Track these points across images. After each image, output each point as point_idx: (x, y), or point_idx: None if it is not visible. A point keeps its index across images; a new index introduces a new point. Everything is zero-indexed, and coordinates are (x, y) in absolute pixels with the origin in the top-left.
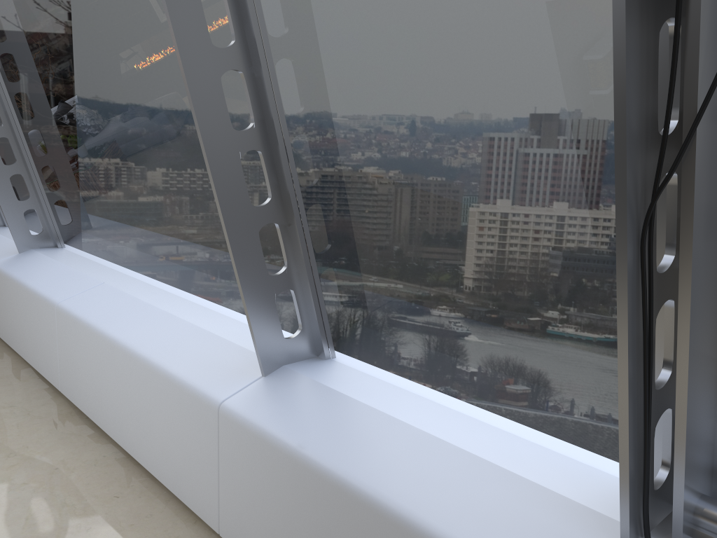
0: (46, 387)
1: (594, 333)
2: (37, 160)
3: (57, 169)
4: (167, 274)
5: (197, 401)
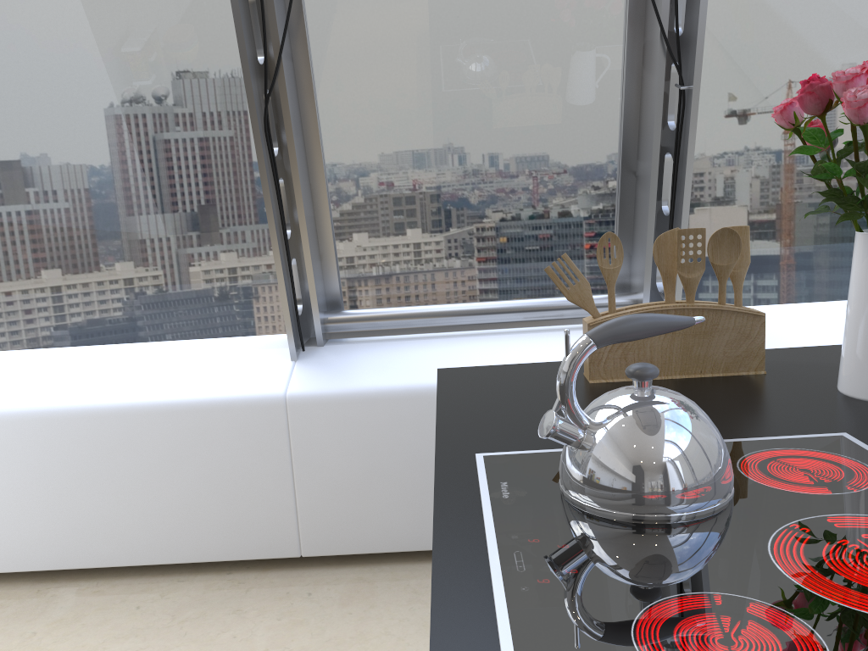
0: None
1: (231, 227)
2: None
3: None
4: None
5: None
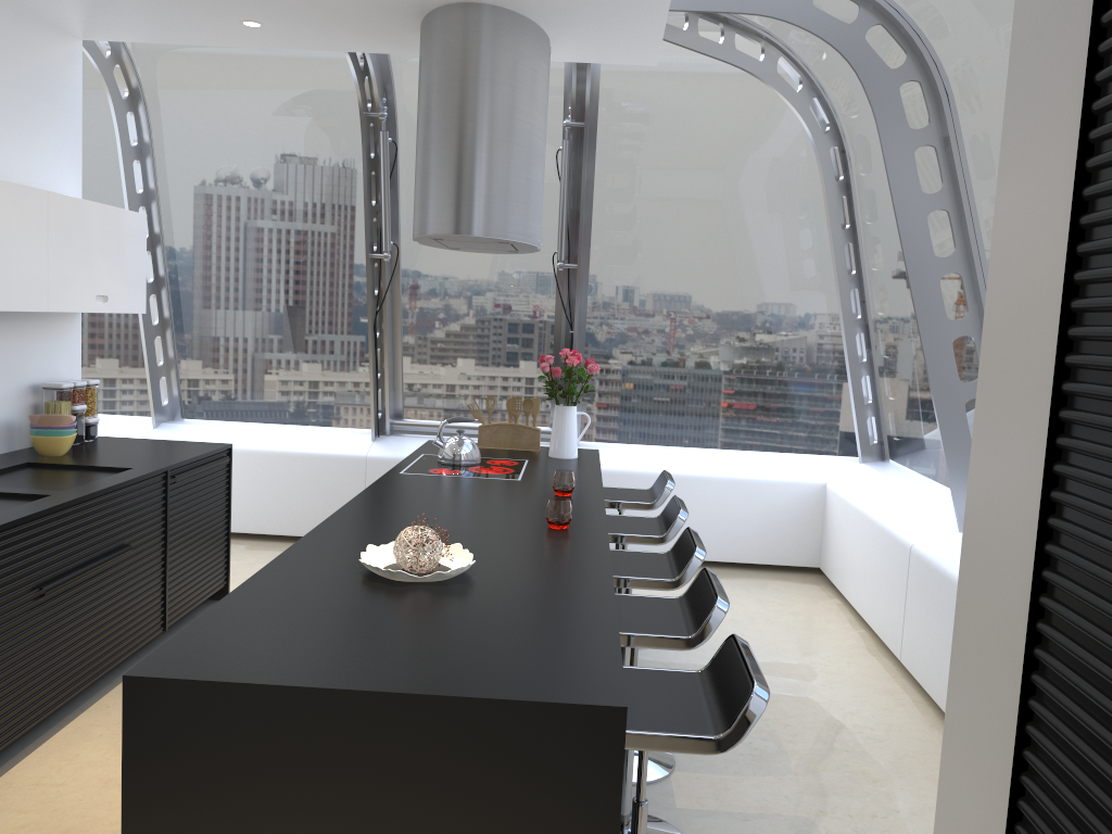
0: None
1: (349, 368)
2: None
3: None
4: None
5: None
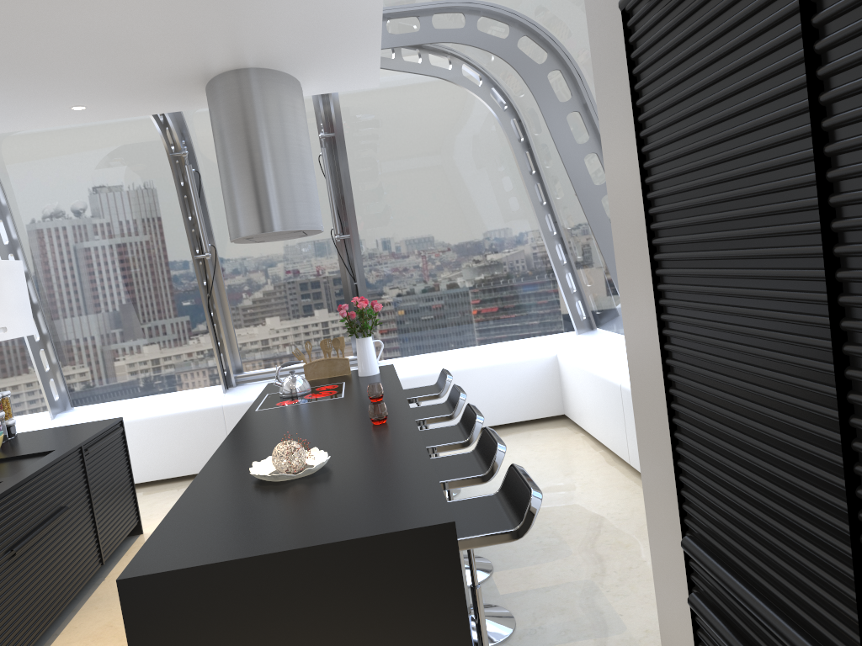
0: None
1: (195, 343)
2: None
3: None
4: None
5: None
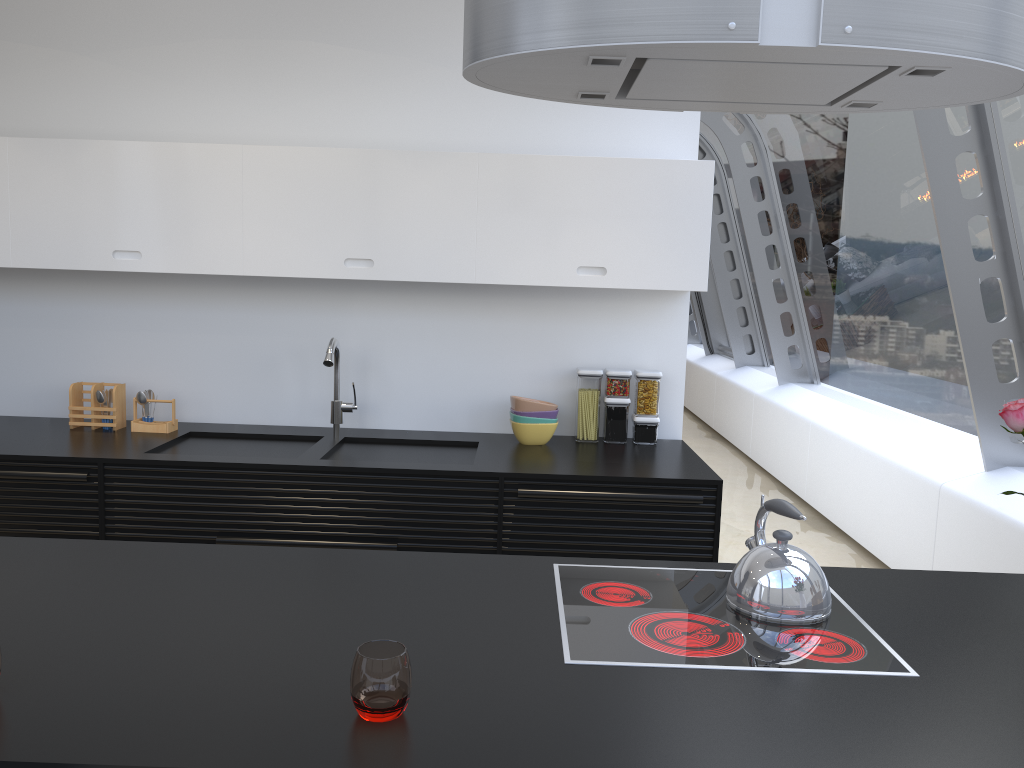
0: (792, 499)
1: None
2: (806, 298)
3: (823, 306)
4: (916, 401)
5: (923, 485)
